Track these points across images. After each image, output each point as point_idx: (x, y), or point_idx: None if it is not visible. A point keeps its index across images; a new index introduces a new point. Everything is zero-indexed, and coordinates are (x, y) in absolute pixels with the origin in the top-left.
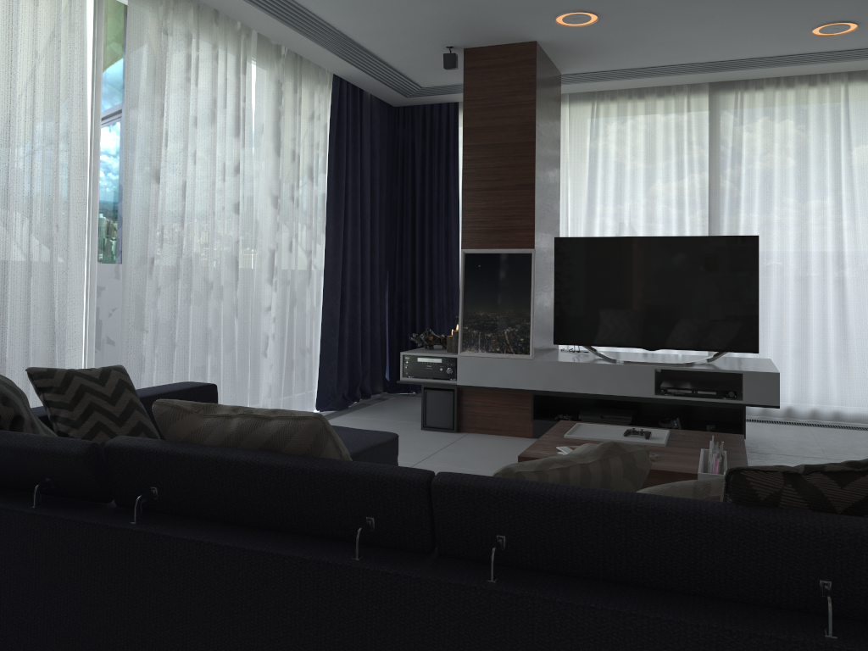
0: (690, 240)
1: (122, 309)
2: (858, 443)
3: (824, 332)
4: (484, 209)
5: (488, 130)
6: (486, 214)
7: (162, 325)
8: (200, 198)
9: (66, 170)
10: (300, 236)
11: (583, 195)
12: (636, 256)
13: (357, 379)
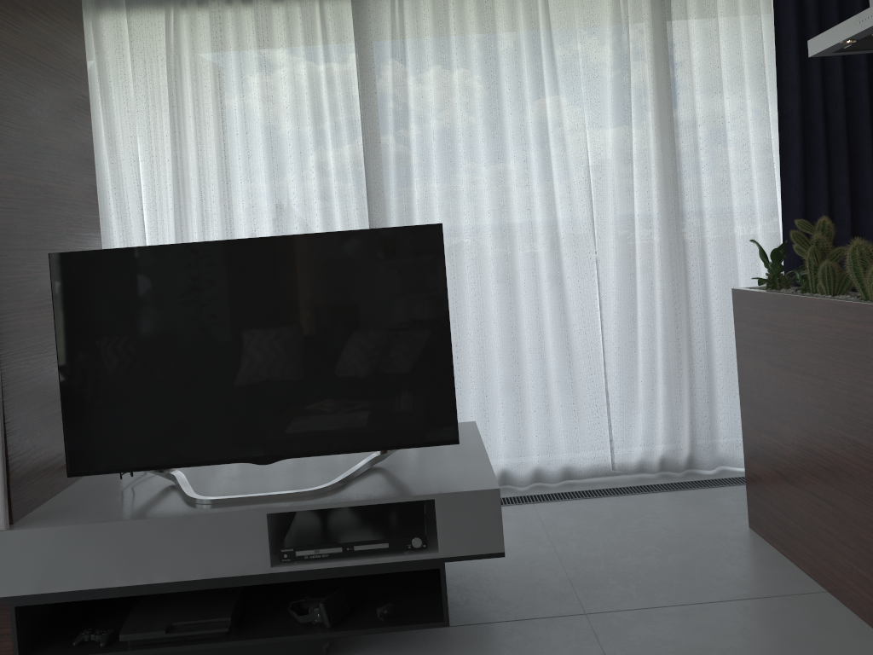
0: (320, 240)
1: None
2: (613, 541)
3: (542, 354)
4: None
5: None
6: None
7: None
8: None
9: None
10: None
11: (167, 166)
12: (220, 280)
13: None
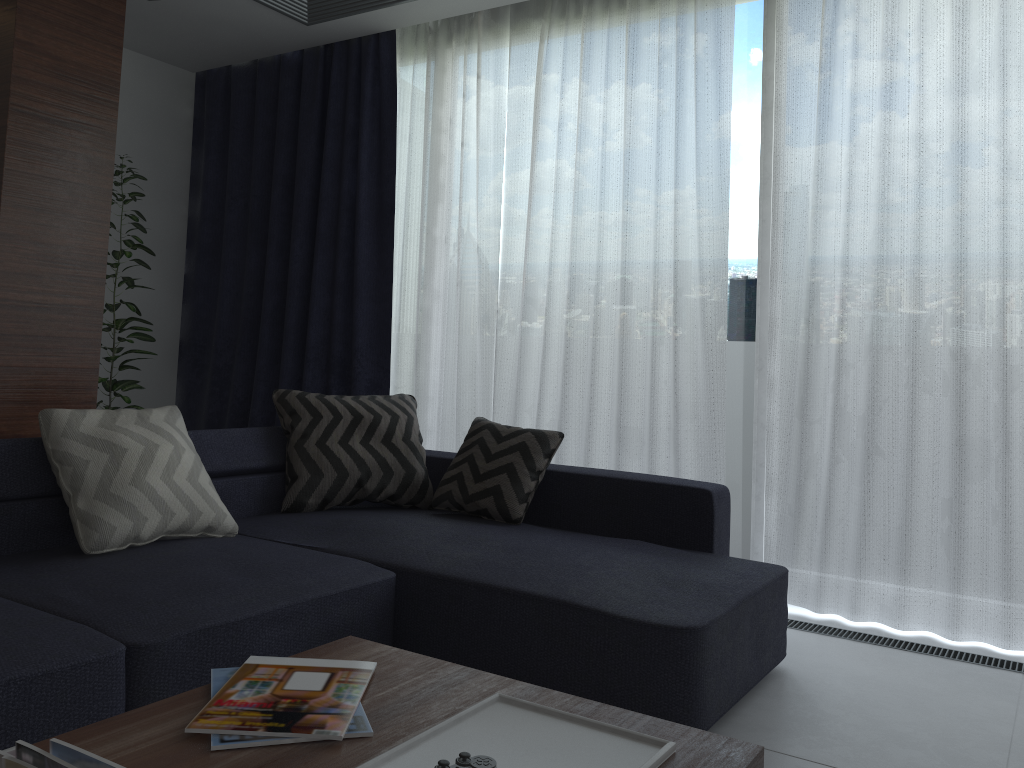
0: None
1: (769, 388)
2: None
3: None
4: None
5: None
6: None
7: (859, 418)
8: (947, 220)
9: (697, 226)
10: None
11: None
12: None
13: None
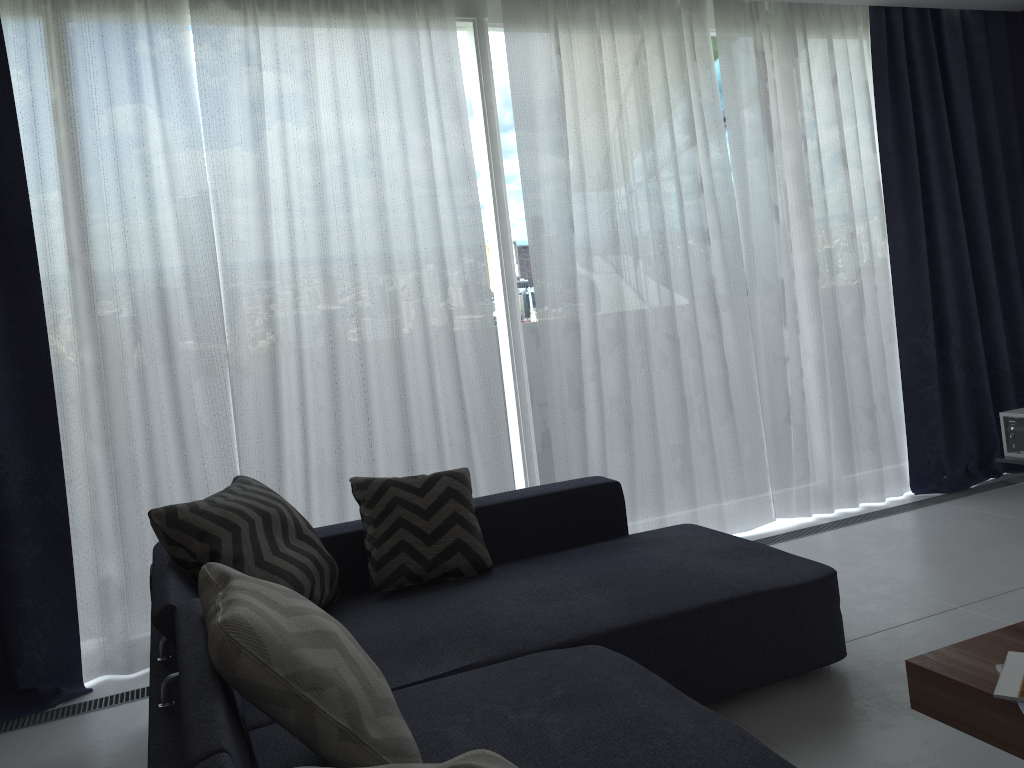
0: None
1: (547, 387)
2: None
3: None
4: None
5: None
6: None
7: (612, 398)
8: (648, 236)
9: (456, 245)
10: (839, 251)
11: None
12: None
13: (991, 443)
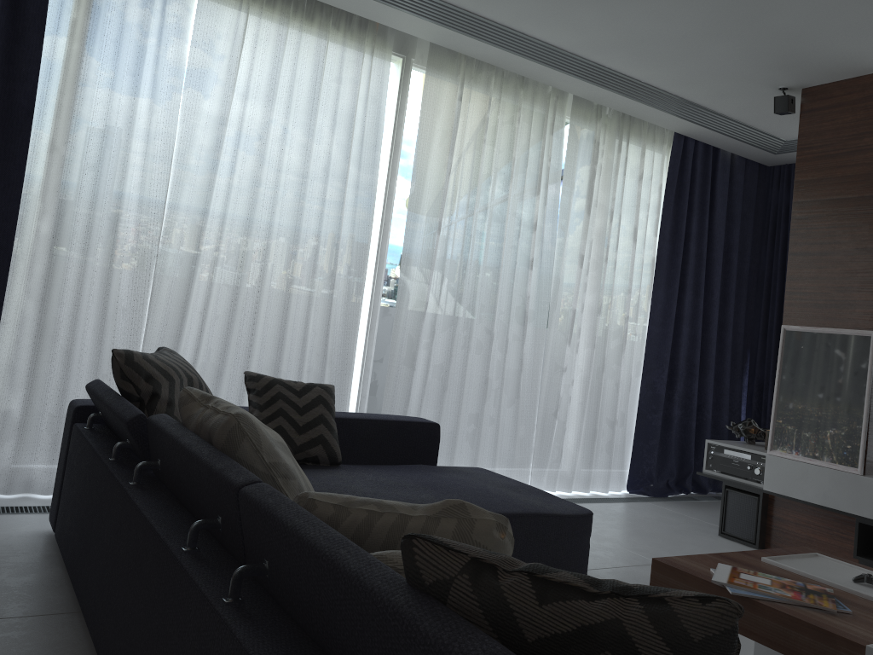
0: None
1: (392, 345)
2: None
3: None
4: (813, 278)
5: (825, 182)
6: (816, 284)
7: (435, 366)
8: (490, 252)
9: (352, 219)
10: (617, 300)
11: None
12: None
13: (687, 468)
